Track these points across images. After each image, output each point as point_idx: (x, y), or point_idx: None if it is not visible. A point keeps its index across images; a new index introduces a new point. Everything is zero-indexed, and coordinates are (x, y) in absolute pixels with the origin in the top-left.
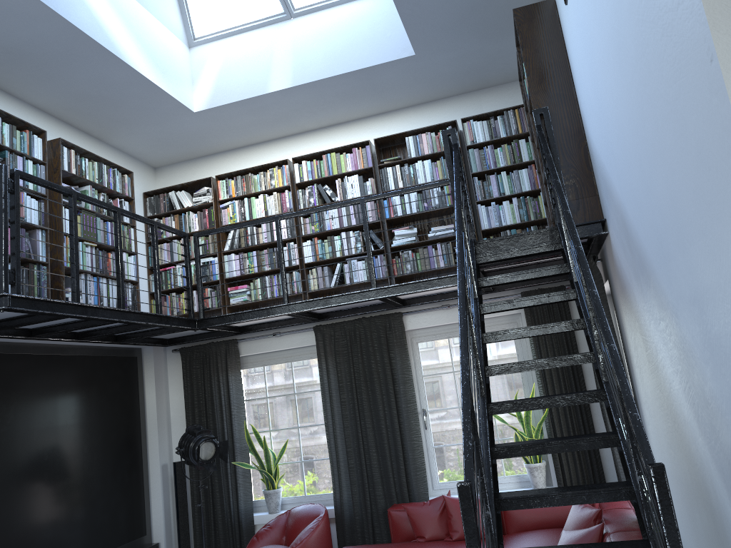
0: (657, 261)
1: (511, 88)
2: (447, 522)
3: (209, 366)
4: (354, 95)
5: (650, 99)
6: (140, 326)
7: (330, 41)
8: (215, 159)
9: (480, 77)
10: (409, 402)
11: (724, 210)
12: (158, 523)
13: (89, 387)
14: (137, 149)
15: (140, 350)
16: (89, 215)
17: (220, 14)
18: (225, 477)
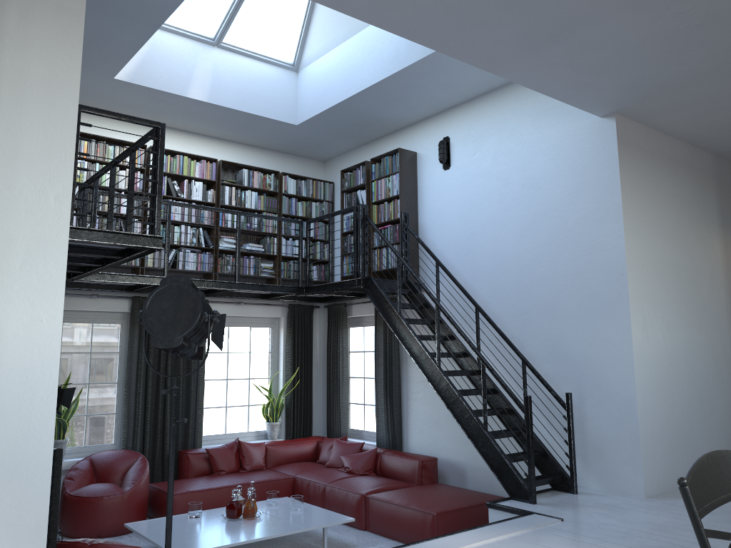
0: (511, 319)
1: (304, 161)
2: (239, 460)
3: None
4: (226, 123)
5: (554, 262)
6: None
7: (242, 82)
8: None
9: (298, 148)
10: (203, 371)
11: (603, 315)
12: None
13: None
14: None
15: None
16: None
17: None
18: None
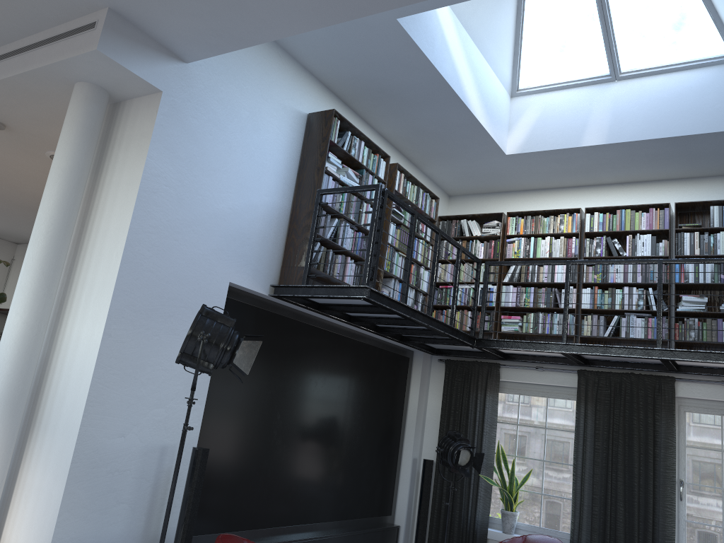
0: None
1: None
2: None
3: (470, 382)
4: (663, 159)
5: None
6: (432, 333)
7: (653, 105)
8: (506, 196)
9: None
10: (668, 468)
11: None
12: (401, 508)
13: (374, 374)
14: (442, 178)
15: (412, 353)
16: (405, 230)
17: (547, 71)
18: (468, 486)
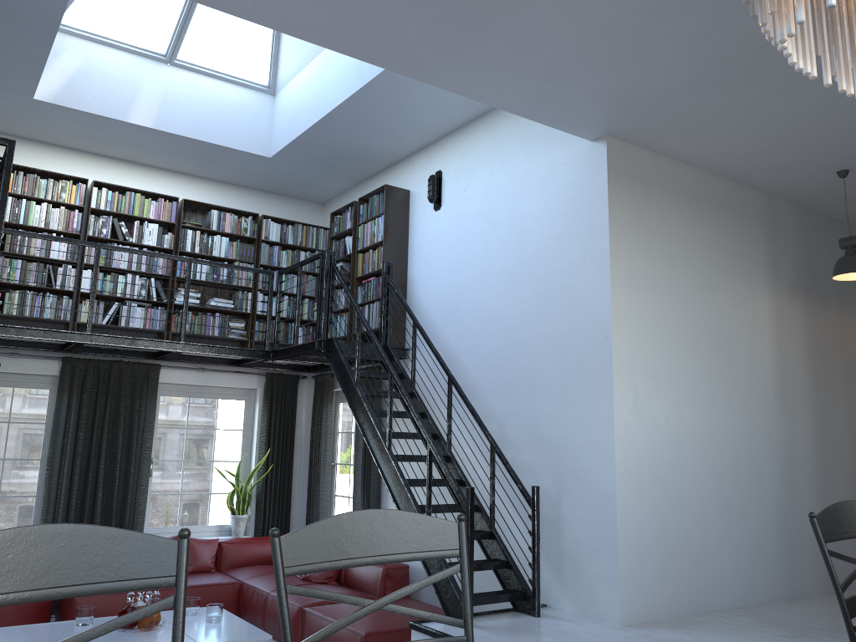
0: (492, 393)
1: (297, 203)
2: None
3: None
4: (187, 155)
5: (538, 322)
6: None
7: (201, 106)
8: None
9: (286, 187)
10: (148, 450)
11: (585, 389)
12: None
13: None
14: None
15: None
16: None
17: (102, 20)
18: None
